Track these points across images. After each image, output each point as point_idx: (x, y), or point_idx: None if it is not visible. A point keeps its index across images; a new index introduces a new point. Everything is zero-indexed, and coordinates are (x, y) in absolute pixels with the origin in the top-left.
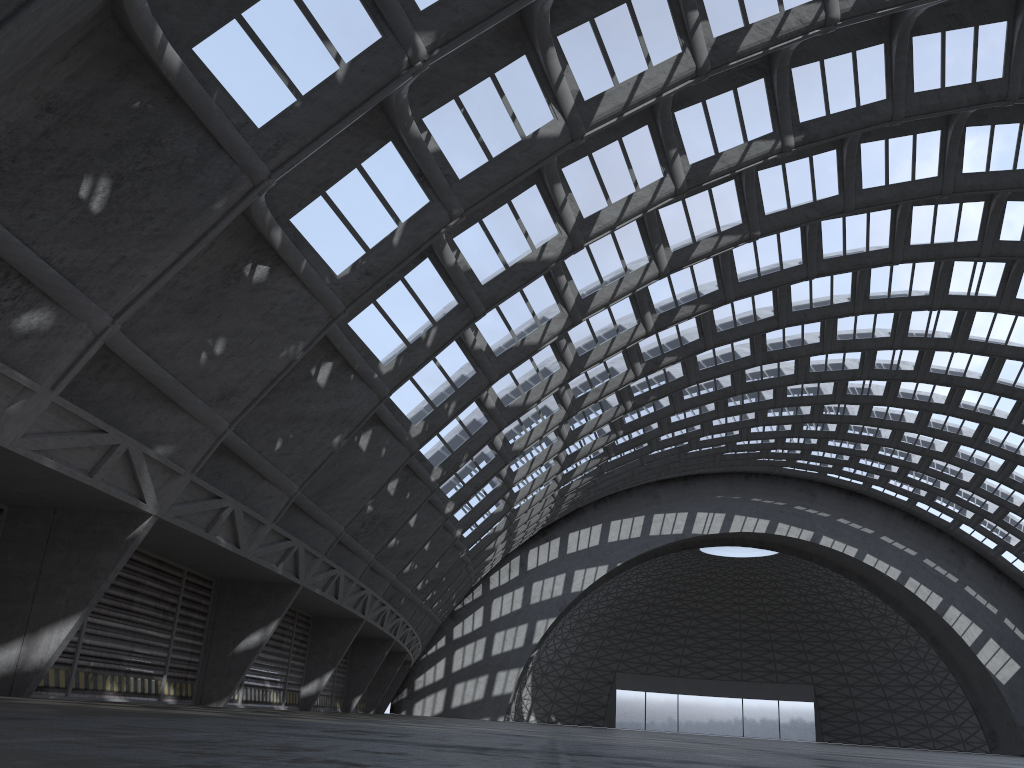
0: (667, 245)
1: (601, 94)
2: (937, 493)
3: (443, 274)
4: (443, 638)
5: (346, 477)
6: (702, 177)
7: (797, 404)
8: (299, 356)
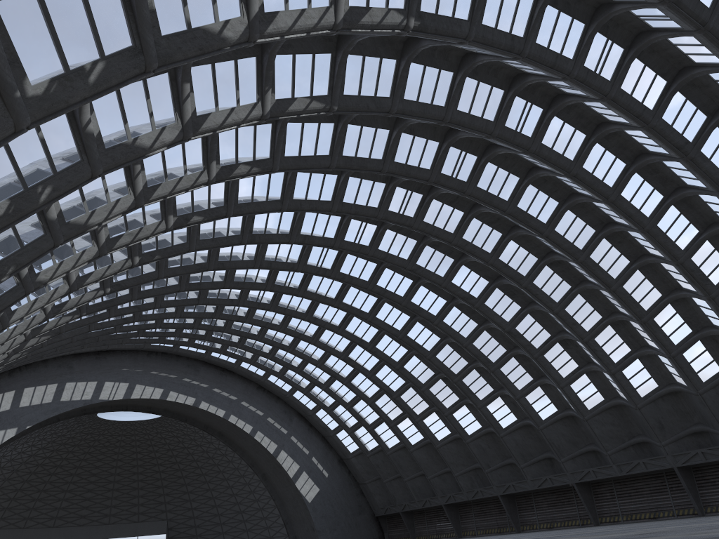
0: (274, 91)
1: None
2: (292, 369)
3: (126, 0)
4: None
5: None
6: (354, 22)
7: (240, 287)
8: None
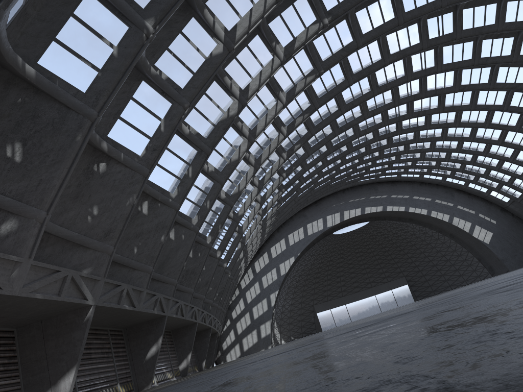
0: (282, 90)
1: (235, 25)
2: (432, 168)
3: (185, 139)
4: (228, 320)
5: (169, 255)
6: (291, 51)
7: (359, 148)
8: (135, 202)
